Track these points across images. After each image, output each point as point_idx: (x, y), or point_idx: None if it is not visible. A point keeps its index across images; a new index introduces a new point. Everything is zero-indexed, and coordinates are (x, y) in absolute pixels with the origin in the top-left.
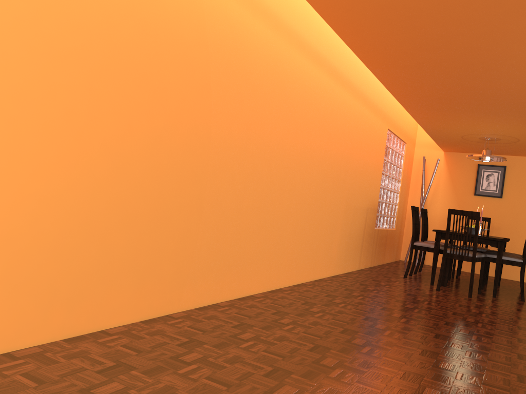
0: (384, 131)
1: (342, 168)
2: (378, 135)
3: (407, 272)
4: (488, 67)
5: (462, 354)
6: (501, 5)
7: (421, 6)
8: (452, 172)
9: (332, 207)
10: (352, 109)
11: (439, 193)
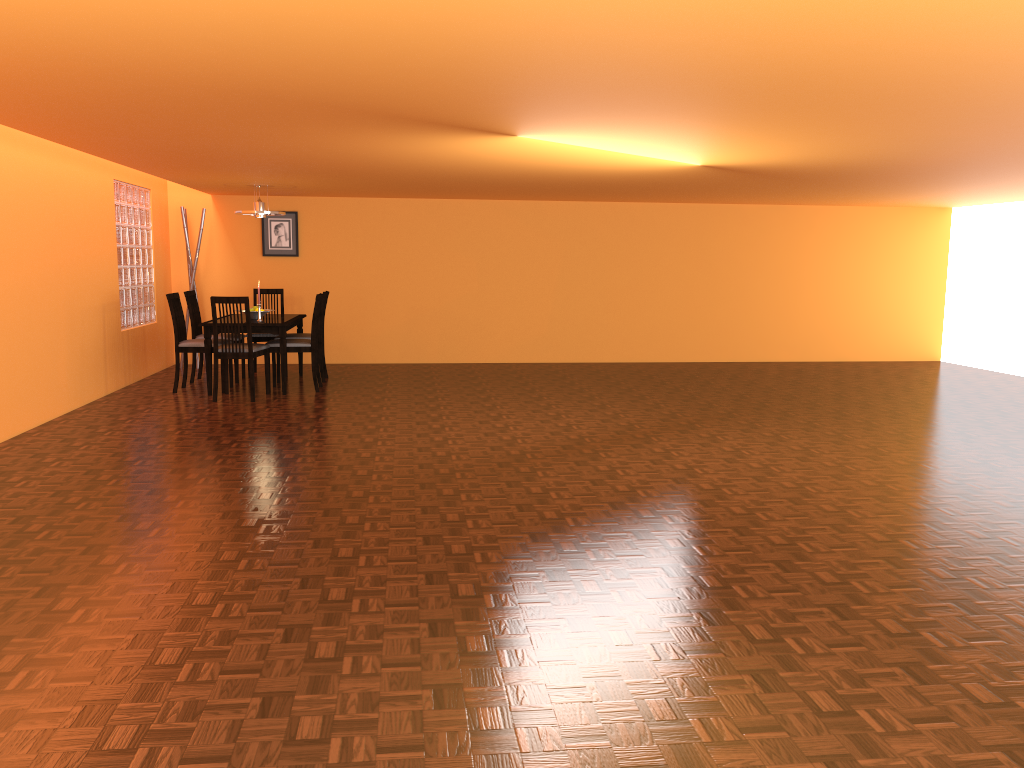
0: (109, 185)
1: (50, 261)
2: (100, 195)
3: (176, 384)
4: (207, 148)
5: (213, 463)
6: (187, 125)
7: (106, 121)
8: (229, 225)
9: (46, 320)
10: (48, 174)
11: (216, 258)
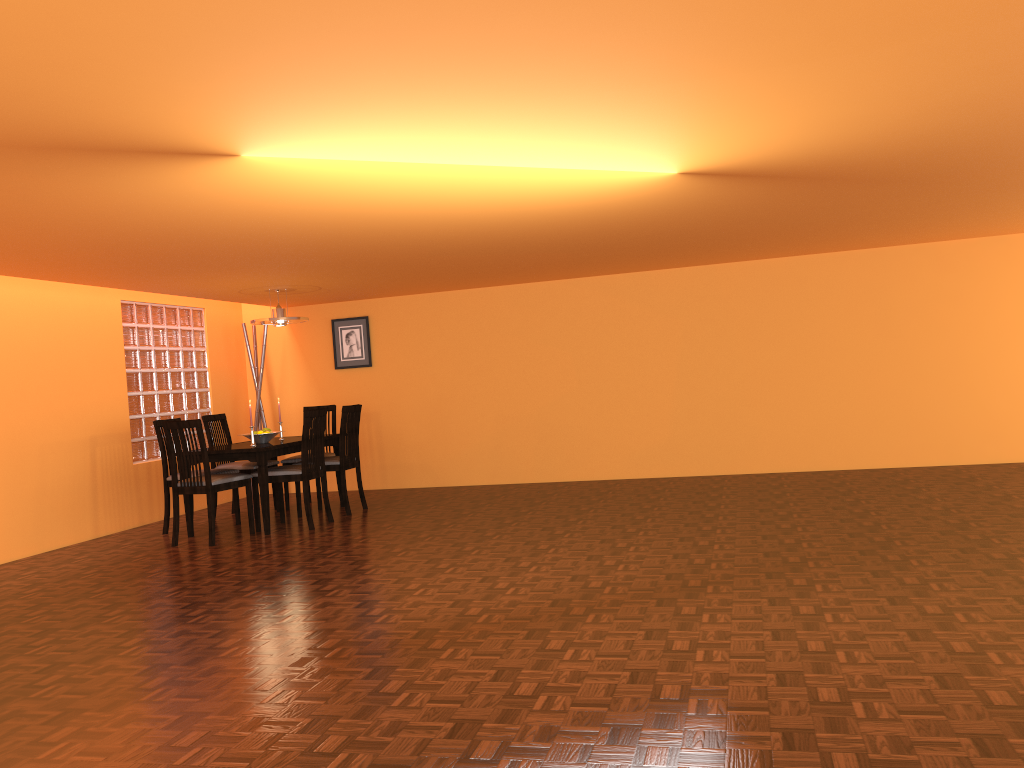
0: (110, 306)
1: None
2: (89, 318)
3: (166, 524)
4: (17, 244)
5: None
6: None
7: None
8: (301, 338)
9: None
10: None
11: (290, 375)
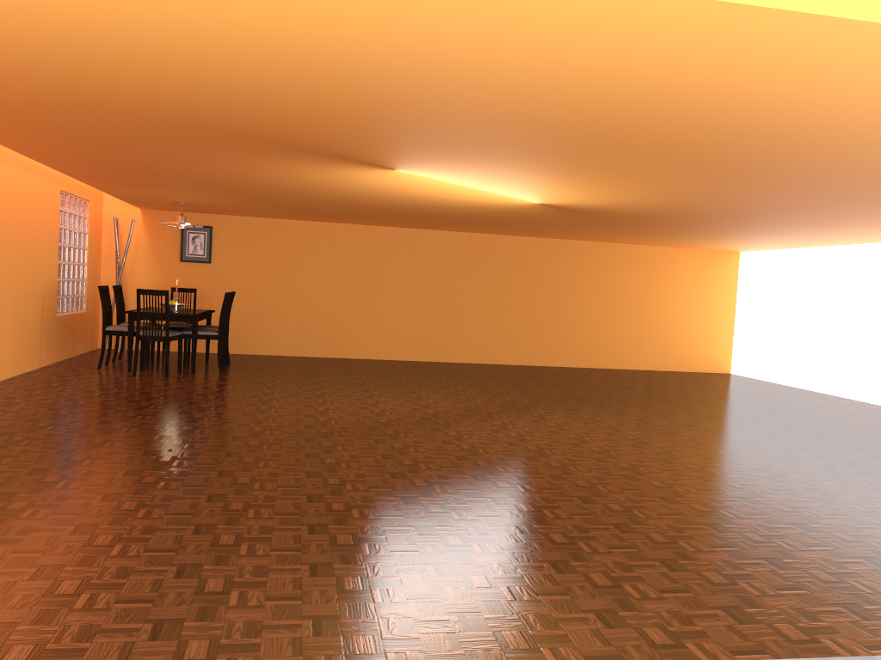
0: (56, 194)
1: (4, 252)
2: (48, 202)
3: (101, 361)
4: (146, 166)
5: (134, 418)
6: (134, 145)
7: (69, 138)
8: (153, 234)
9: None
10: (9, 181)
11: (140, 261)
